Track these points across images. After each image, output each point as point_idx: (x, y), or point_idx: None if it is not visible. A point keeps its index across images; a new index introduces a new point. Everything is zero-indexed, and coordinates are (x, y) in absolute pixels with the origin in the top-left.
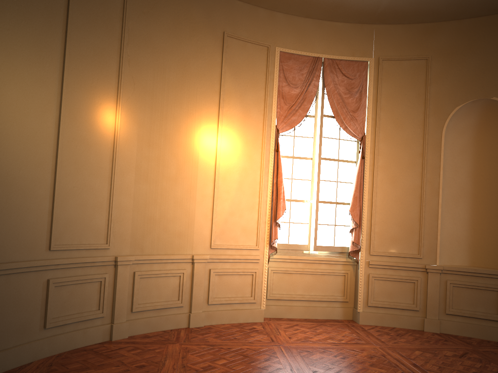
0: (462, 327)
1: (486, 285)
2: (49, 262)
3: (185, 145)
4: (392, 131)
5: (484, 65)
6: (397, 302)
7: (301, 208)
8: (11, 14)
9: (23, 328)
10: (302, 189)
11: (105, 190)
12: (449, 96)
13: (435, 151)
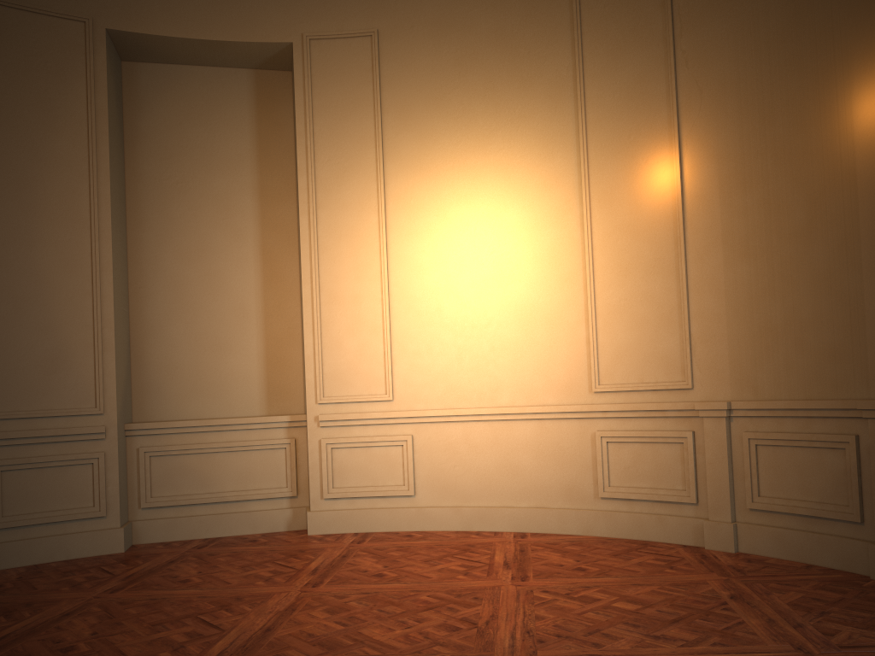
0: None
1: None
2: (588, 408)
3: (820, 148)
4: None
5: None
6: None
7: None
8: (503, 131)
9: (570, 488)
10: None
11: (672, 293)
12: None
13: None
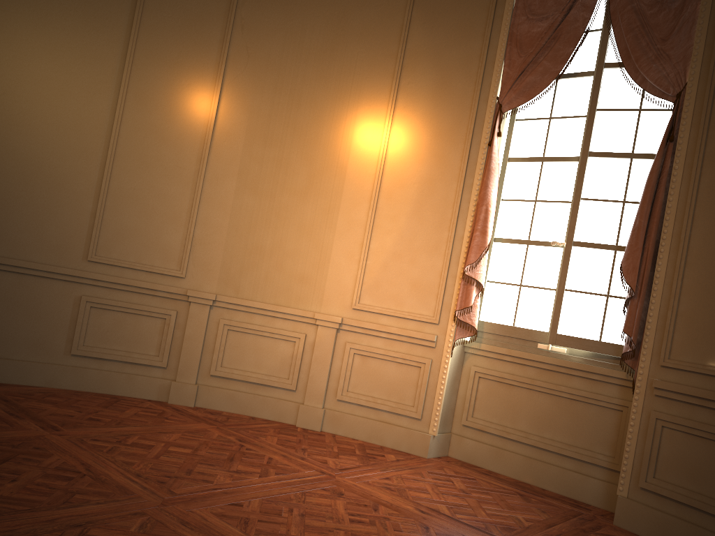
0: None
1: None
2: (81, 274)
3: (327, 142)
4: None
5: None
6: (711, 497)
7: (546, 258)
8: None
9: (39, 343)
10: (553, 220)
11: (185, 199)
12: None
13: None
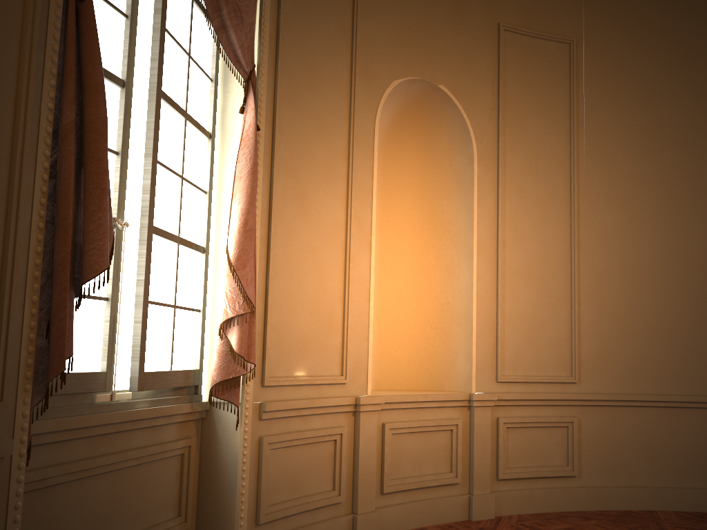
0: (408, 512)
1: (437, 423)
2: None
3: None
4: (302, 86)
5: (429, 23)
6: (307, 494)
7: None
8: None
9: None
10: None
11: None
12: (384, 54)
13: (365, 157)
